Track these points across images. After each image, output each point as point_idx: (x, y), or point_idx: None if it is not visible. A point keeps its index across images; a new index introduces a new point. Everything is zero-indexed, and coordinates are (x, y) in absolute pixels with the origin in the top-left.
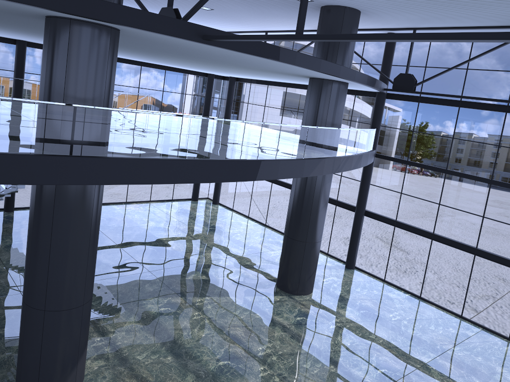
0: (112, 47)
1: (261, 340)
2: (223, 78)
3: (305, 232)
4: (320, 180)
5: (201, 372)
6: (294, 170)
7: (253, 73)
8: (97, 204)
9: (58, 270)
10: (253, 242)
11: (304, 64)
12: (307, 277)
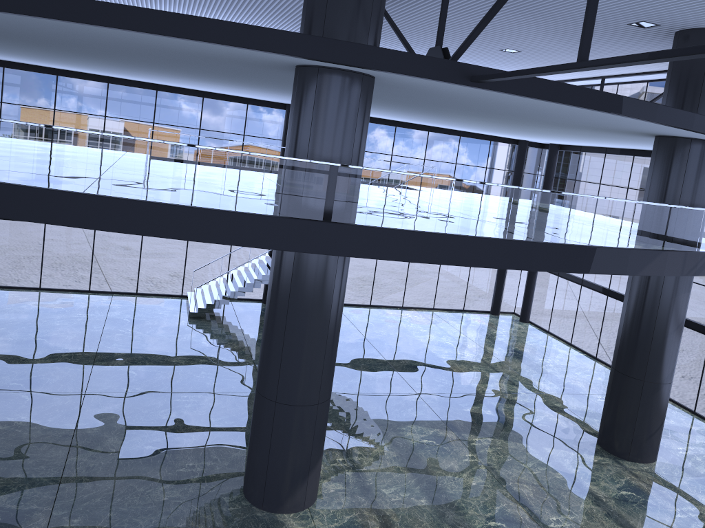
0: (364, 96)
1: (557, 508)
2: (541, 146)
3: (643, 365)
4: (669, 288)
5: (462, 527)
6: (610, 263)
7: (574, 134)
8: (339, 283)
9: (291, 356)
10: (572, 379)
11: (626, 111)
12: (646, 435)
